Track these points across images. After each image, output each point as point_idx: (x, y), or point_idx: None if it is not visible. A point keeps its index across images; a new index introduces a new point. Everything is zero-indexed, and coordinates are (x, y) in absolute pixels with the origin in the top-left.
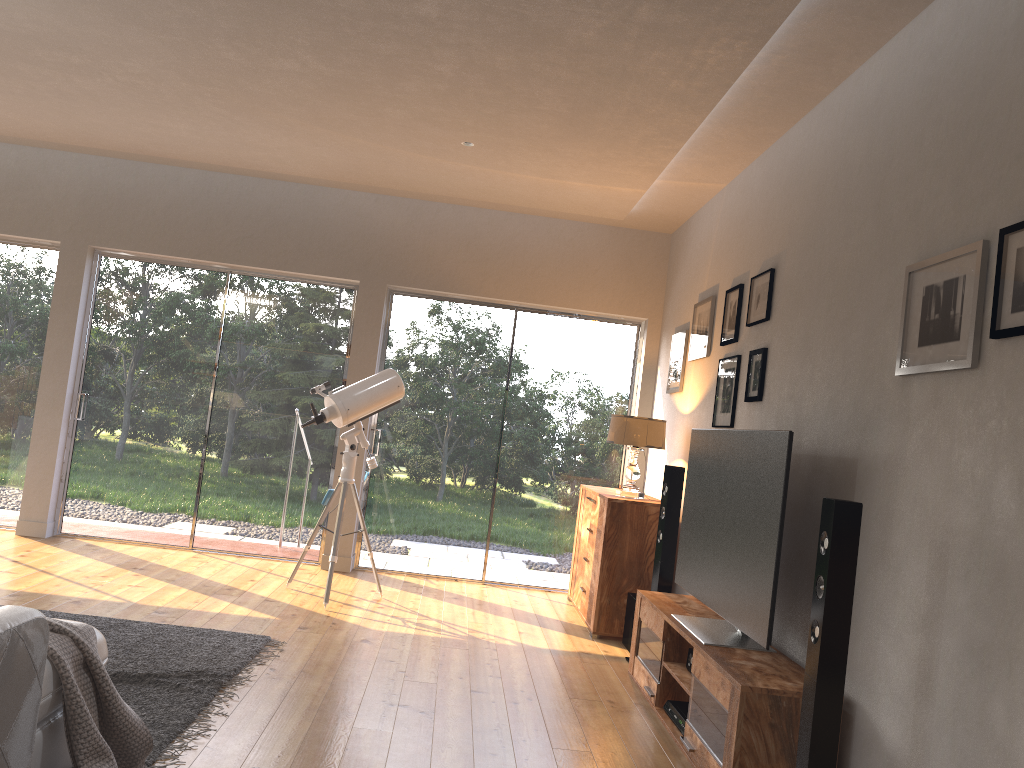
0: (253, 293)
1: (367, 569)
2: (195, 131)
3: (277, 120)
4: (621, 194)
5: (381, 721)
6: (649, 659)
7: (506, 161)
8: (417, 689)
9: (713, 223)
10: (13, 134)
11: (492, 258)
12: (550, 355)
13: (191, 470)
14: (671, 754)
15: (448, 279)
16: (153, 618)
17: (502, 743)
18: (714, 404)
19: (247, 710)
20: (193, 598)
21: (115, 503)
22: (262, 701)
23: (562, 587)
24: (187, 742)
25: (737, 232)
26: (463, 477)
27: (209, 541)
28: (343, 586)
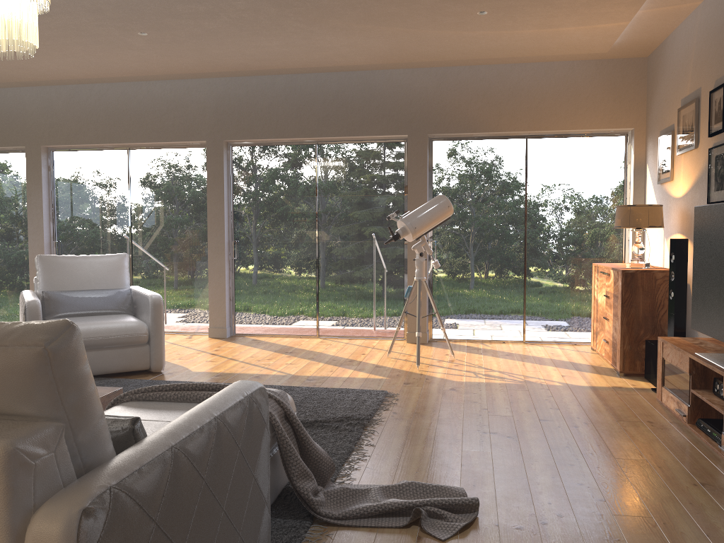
0: (334, 156)
1: (438, 340)
2: (283, 45)
3: (339, 24)
4: (607, 30)
5: (481, 445)
6: (677, 388)
7: (512, 21)
8: (499, 421)
9: (689, 39)
10: (167, 72)
11: (503, 101)
12: (556, 168)
13: (310, 284)
14: (712, 459)
15: (472, 123)
16: (307, 384)
17: (575, 456)
18: (707, 185)
19: (386, 441)
20: (328, 369)
21: (265, 311)
22: (394, 435)
23: (585, 341)
24: (353, 465)
25: (715, 41)
26: (500, 268)
27: (329, 330)
28: (425, 353)
